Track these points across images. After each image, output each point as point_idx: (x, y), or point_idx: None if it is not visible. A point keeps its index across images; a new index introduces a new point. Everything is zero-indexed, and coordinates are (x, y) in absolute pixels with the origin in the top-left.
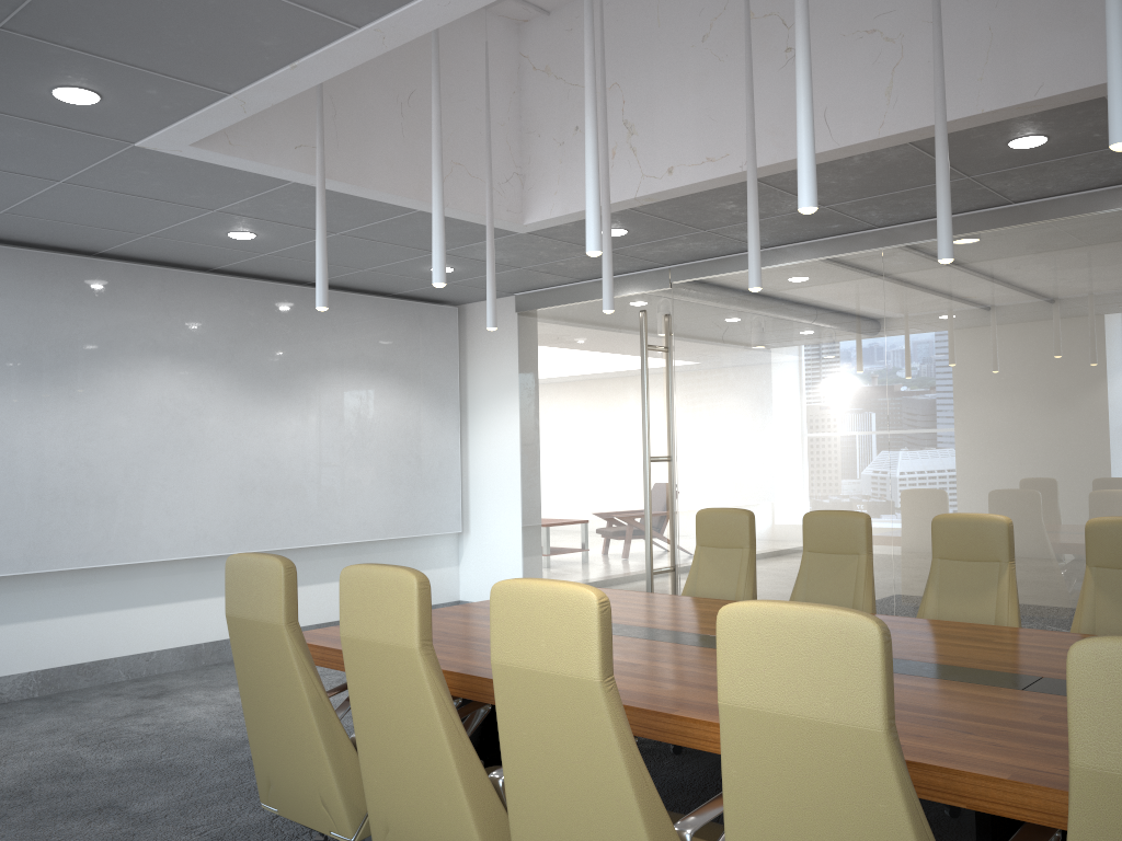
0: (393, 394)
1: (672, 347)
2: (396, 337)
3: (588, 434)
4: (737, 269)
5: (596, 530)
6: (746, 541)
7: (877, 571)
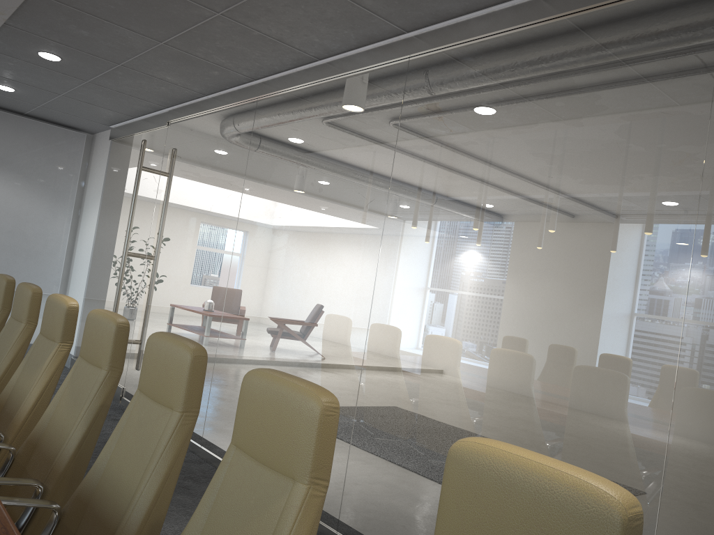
0: (8, 185)
1: (160, 171)
2: (19, 144)
3: (118, 232)
4: (194, 112)
5: (108, 305)
6: (0, 303)
7: (207, 363)
